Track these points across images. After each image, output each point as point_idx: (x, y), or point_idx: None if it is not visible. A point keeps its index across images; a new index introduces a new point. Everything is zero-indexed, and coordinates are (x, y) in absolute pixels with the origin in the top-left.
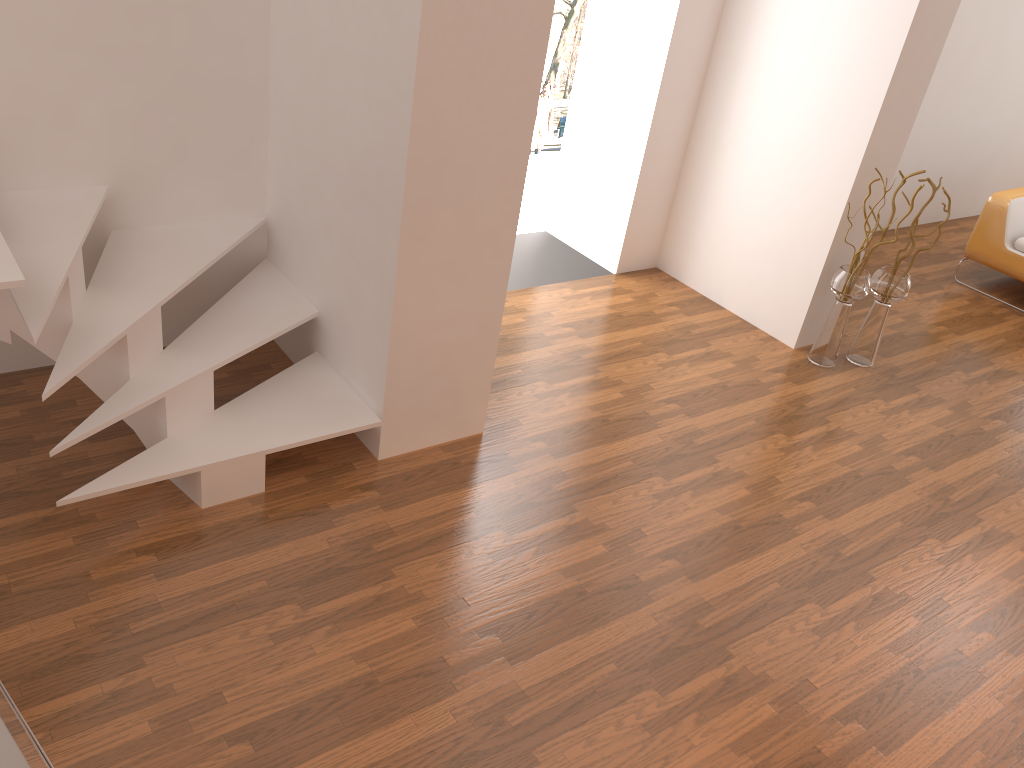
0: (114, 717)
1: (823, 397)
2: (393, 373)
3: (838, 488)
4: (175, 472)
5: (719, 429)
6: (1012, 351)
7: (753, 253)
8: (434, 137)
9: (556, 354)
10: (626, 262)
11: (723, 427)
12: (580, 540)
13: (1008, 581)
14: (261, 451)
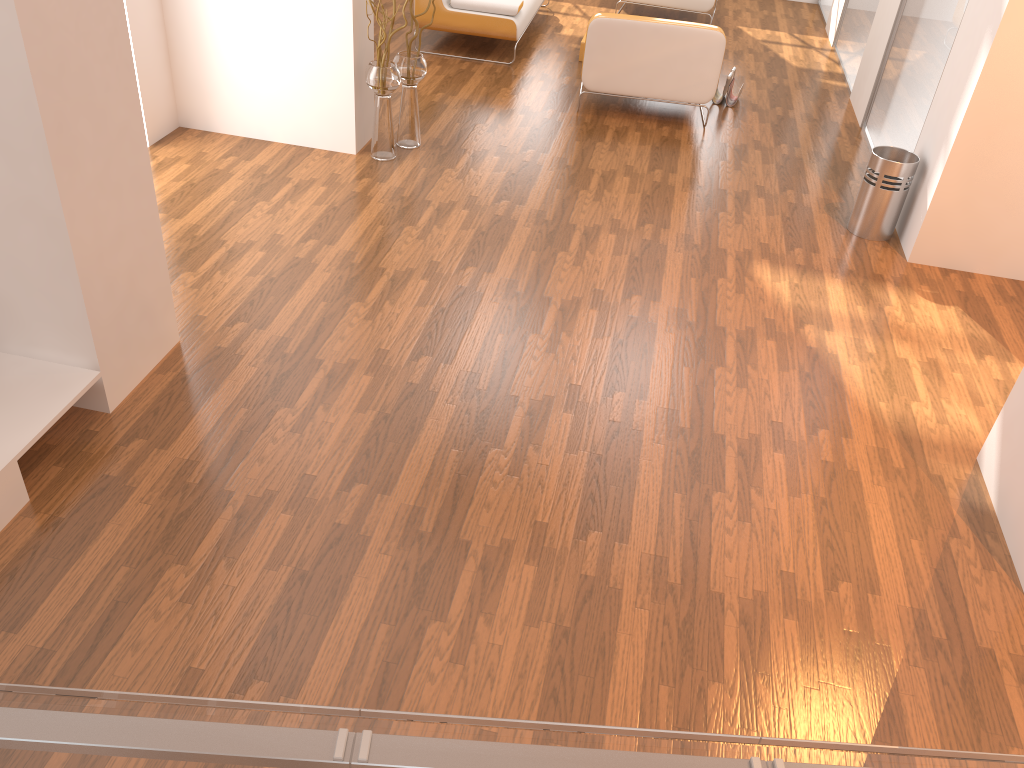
0: None
1: (410, 184)
2: (94, 316)
3: (479, 247)
4: None
5: (363, 244)
6: (497, 94)
7: (280, 78)
8: (46, 40)
9: (172, 243)
10: (153, 131)
11: (364, 241)
12: (346, 380)
13: (619, 257)
14: (12, 459)
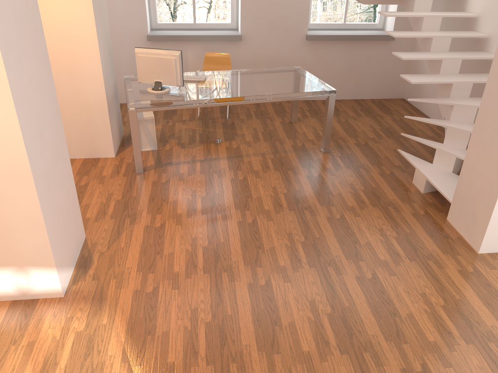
0: (332, 164)
1: None
2: (459, 182)
3: None
4: (412, 163)
5: None
6: None
7: None
8: (494, 82)
9: None
10: None
11: None
12: (388, 254)
13: None
14: (425, 176)
